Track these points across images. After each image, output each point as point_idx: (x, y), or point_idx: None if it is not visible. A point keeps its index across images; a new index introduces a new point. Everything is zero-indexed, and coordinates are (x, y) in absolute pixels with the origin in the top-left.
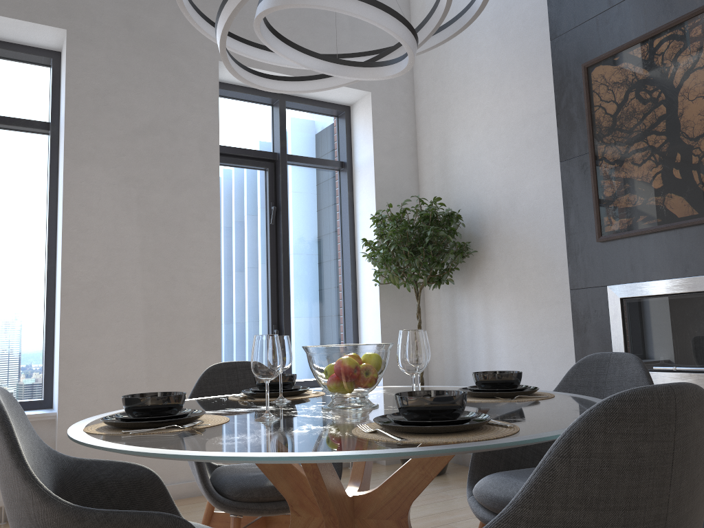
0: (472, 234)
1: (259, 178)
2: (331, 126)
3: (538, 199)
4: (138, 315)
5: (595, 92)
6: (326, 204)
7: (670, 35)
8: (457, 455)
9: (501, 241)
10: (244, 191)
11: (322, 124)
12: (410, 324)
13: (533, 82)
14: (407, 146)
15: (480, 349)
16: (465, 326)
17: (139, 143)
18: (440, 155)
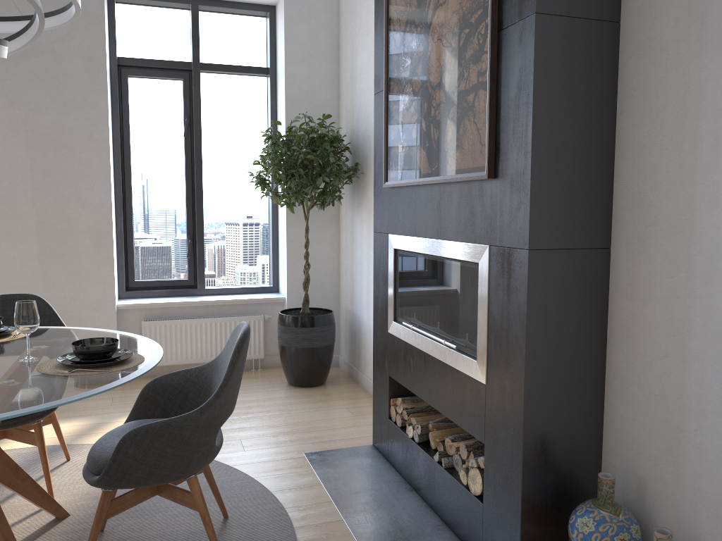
0: (364, 153)
1: (175, 89)
2: (258, 28)
3: None
4: (31, 230)
5: (390, 20)
6: (251, 113)
7: None
8: (349, 368)
9: None
10: (159, 103)
11: (248, 26)
12: (321, 240)
13: None
14: (327, 51)
15: (364, 272)
16: (357, 247)
17: (22, 66)
18: (350, 63)
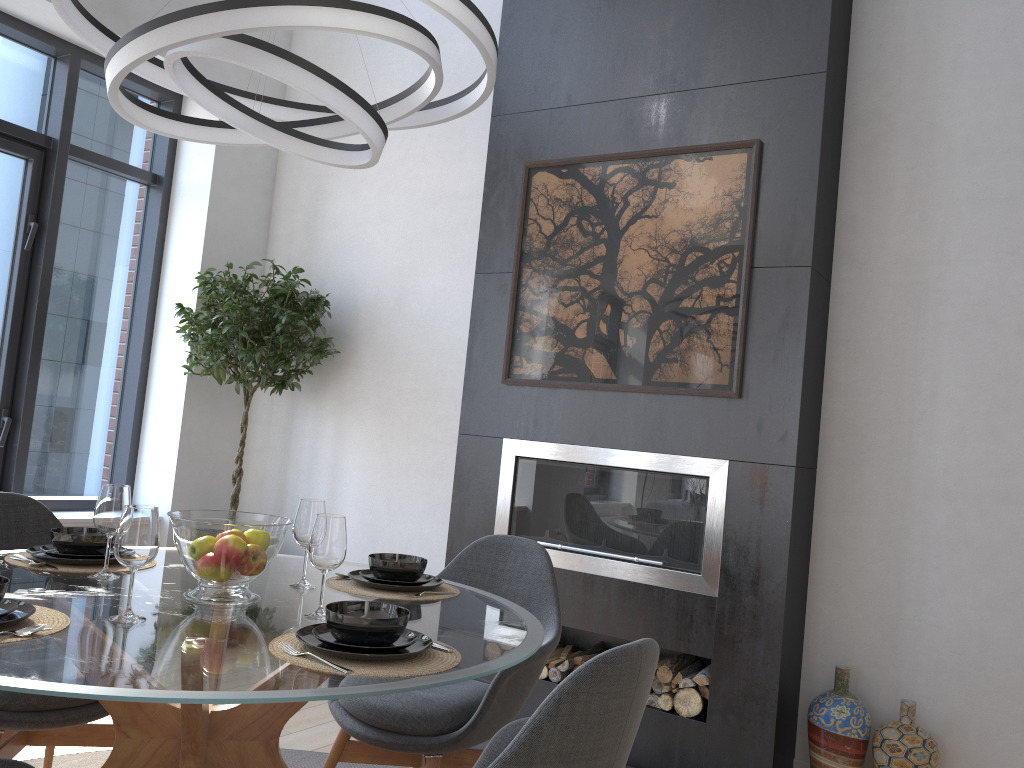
0: (337, 327)
1: (14, 171)
2: None
3: (434, 304)
4: None
5: (533, 202)
6: (120, 234)
7: (626, 167)
8: None
9: (375, 347)
10: None
11: None
12: (224, 434)
13: (455, 153)
14: (262, 178)
15: (321, 483)
16: (304, 449)
17: None
18: (309, 205)
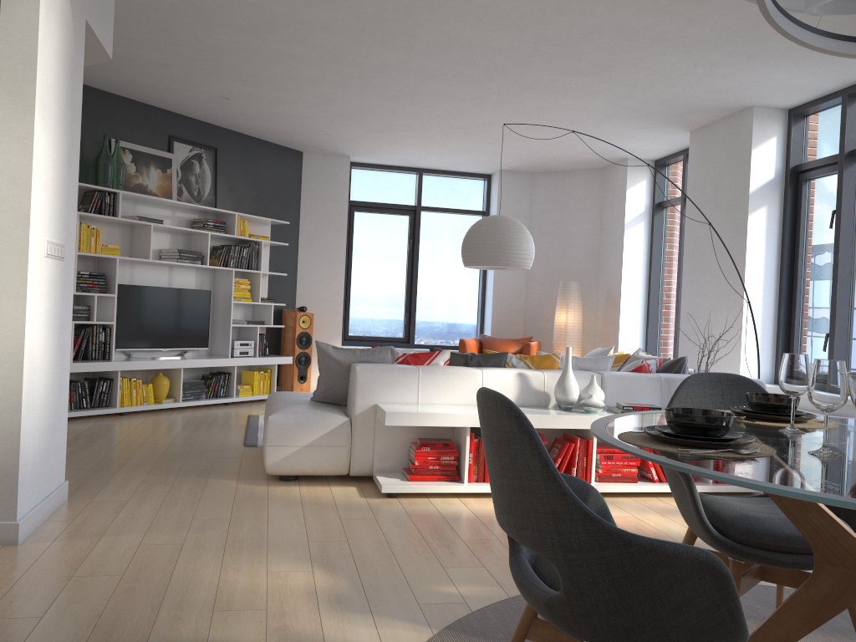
0: None
1: None
2: None
3: None
4: None
5: None
6: None
7: None
8: None
9: None
10: None
11: None
12: None
13: None
14: None
15: None
16: None
17: None
18: None
